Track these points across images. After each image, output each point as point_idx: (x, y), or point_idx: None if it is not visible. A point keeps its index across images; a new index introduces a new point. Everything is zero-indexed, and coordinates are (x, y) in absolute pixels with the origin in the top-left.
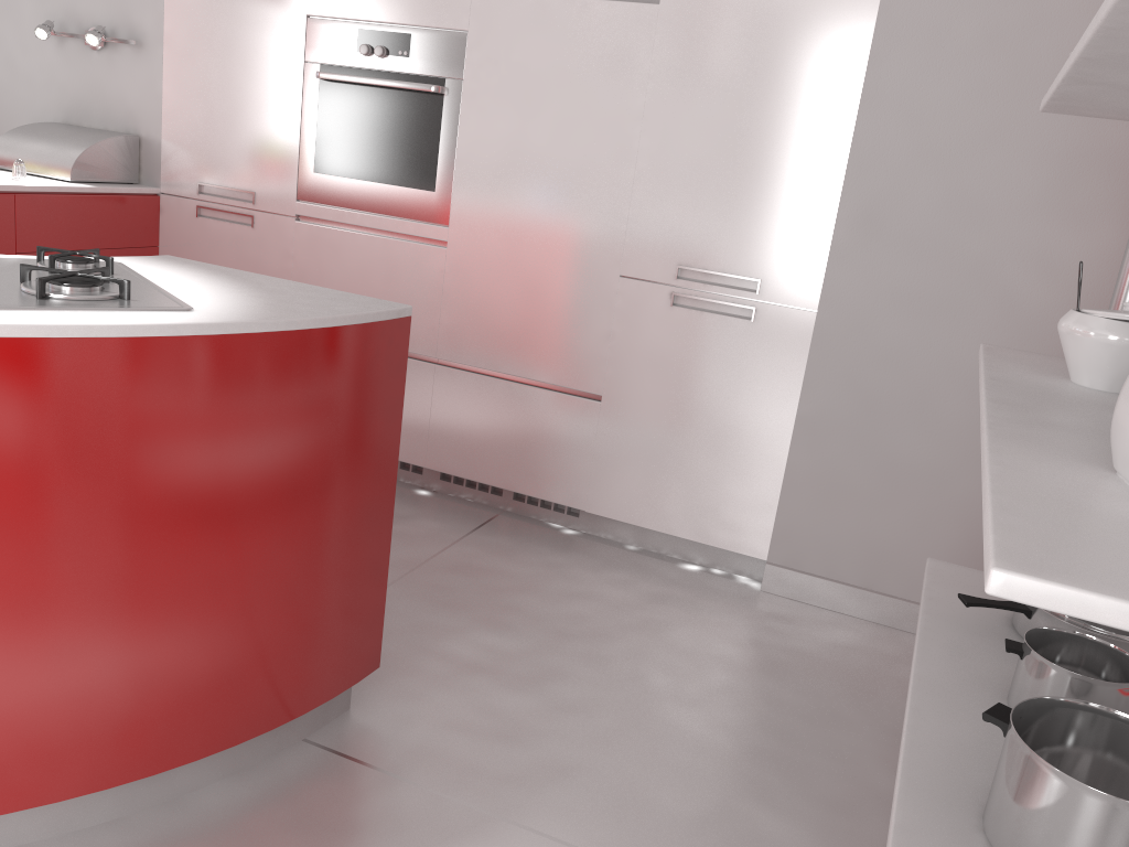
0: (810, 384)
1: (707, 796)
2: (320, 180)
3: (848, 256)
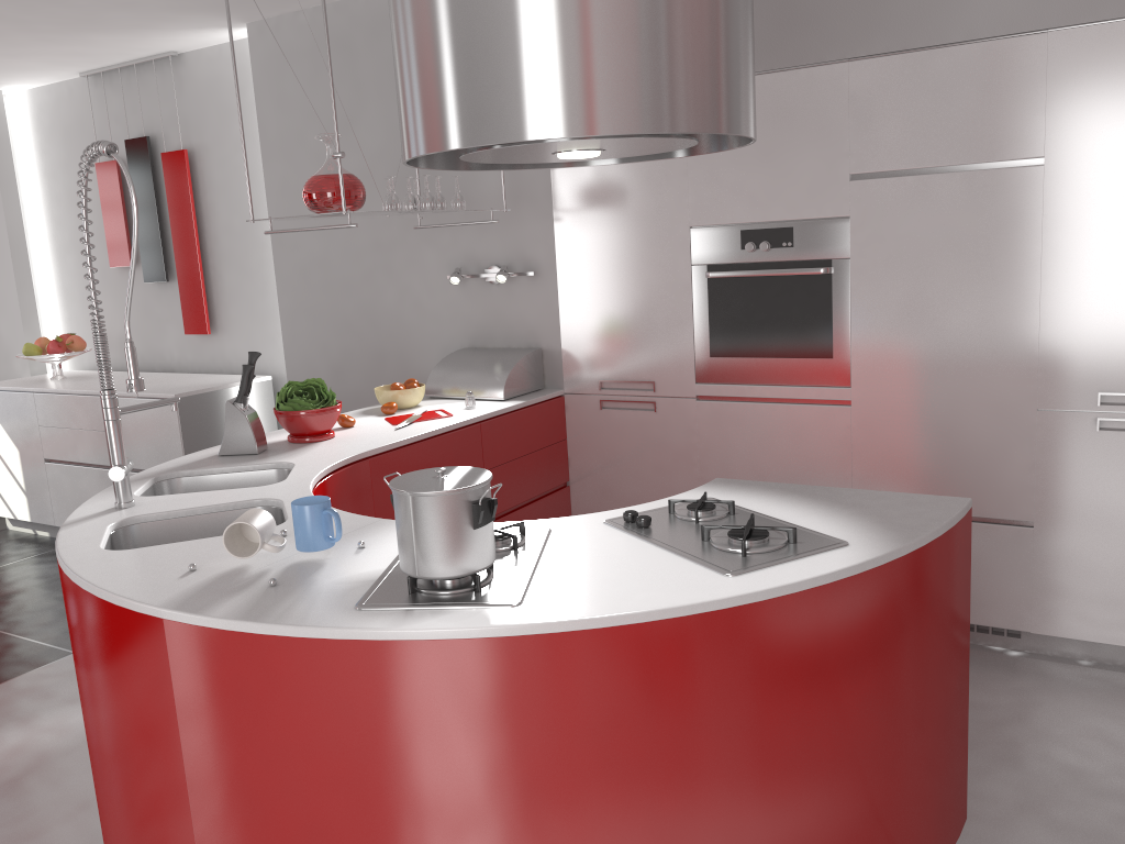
0: None
1: None
2: (716, 363)
3: None
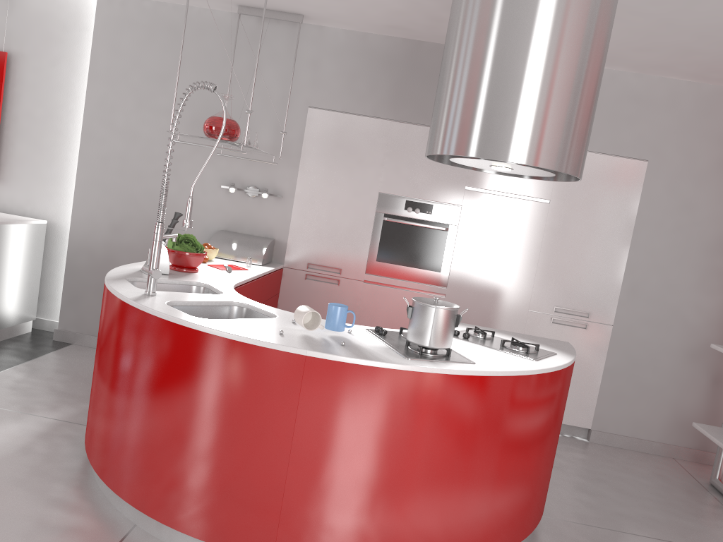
0: (610, 354)
1: (664, 517)
2: (379, 264)
3: (625, 304)
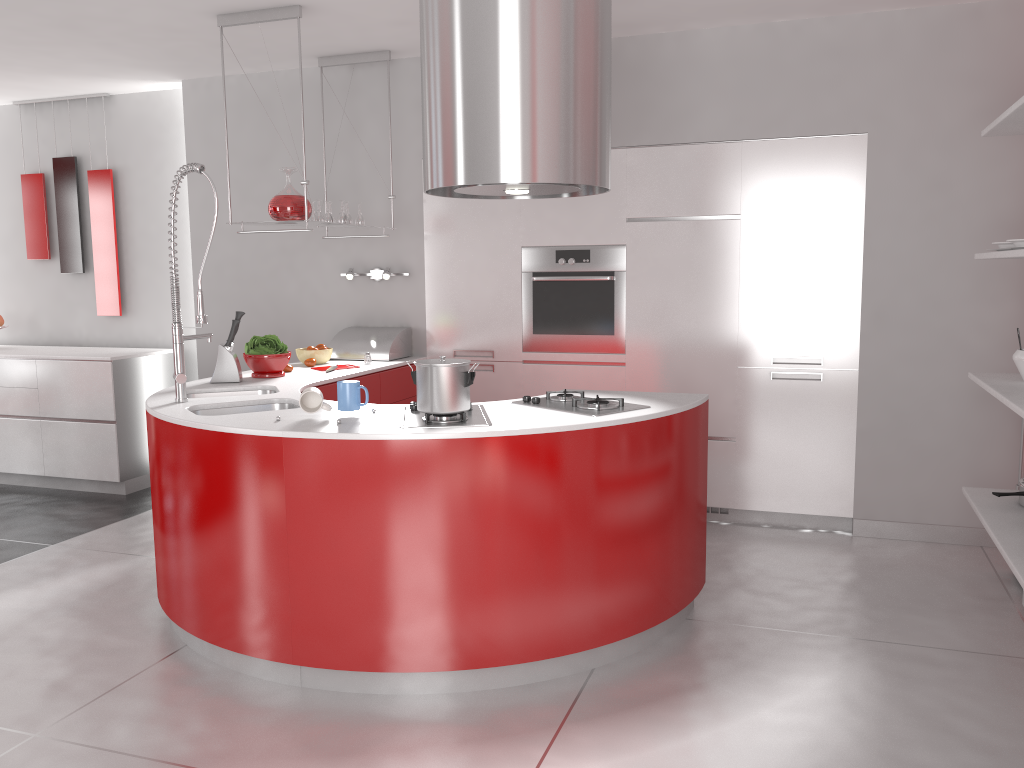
0: (861, 410)
1: (891, 615)
2: (537, 338)
3: (871, 337)
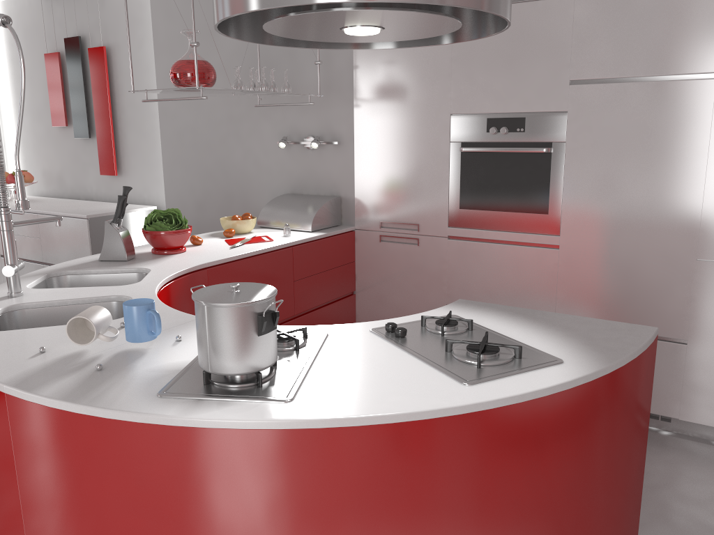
0: None
1: None
2: (464, 213)
3: None
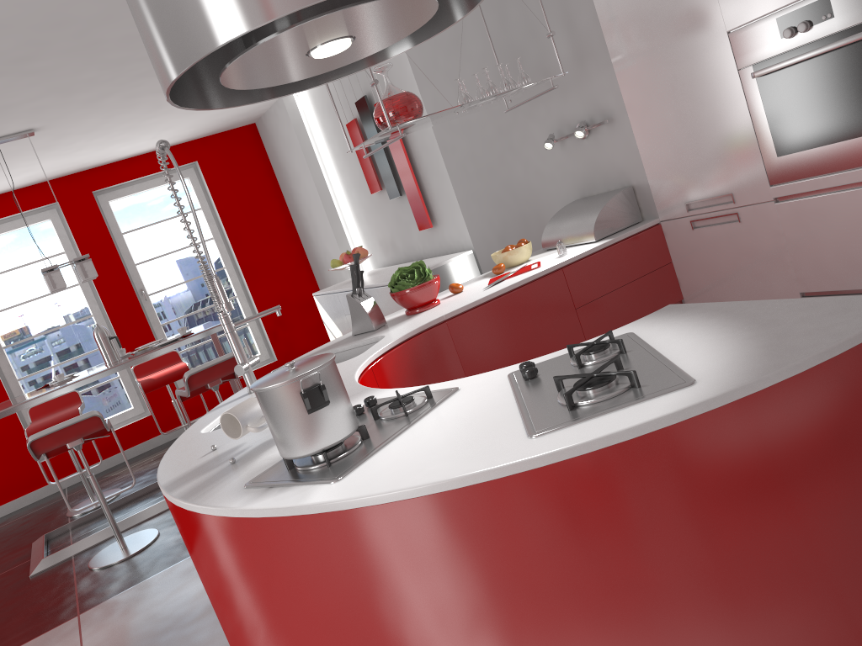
0: None
1: None
2: (785, 161)
3: None
